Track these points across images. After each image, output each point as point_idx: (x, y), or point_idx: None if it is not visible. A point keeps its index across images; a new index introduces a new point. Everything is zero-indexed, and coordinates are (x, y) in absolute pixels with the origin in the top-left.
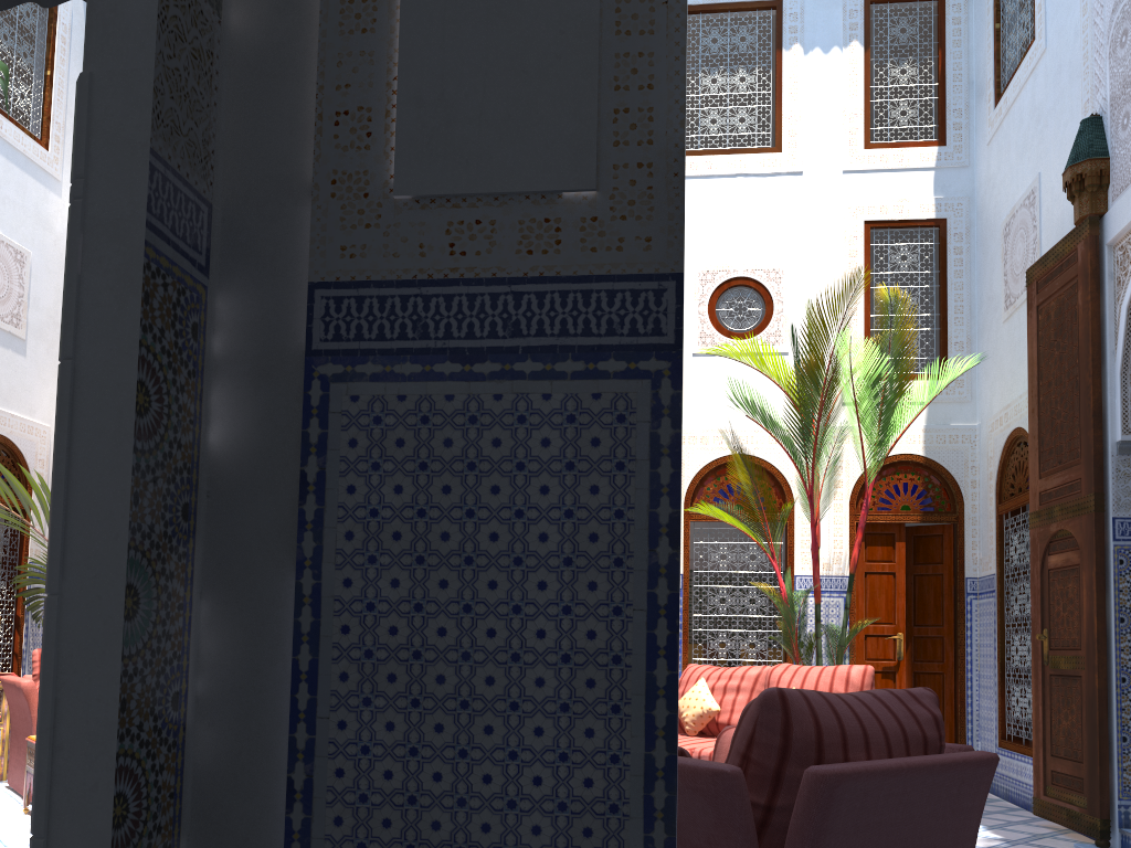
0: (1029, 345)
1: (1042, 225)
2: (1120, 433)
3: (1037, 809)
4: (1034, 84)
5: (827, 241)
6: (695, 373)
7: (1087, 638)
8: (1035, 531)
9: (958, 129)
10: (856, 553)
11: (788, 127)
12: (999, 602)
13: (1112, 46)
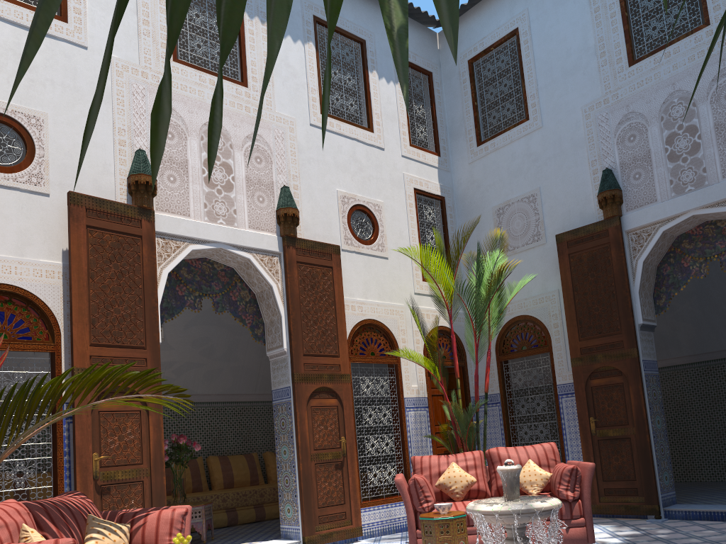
0: (562, 273)
1: (544, 213)
2: (642, 320)
3: (594, 510)
4: (528, 142)
5: (399, 194)
6: (344, 262)
7: (636, 418)
8: (577, 367)
9: (444, 150)
10: (488, 381)
11: (375, 119)
12: (504, 408)
13: (620, 139)
